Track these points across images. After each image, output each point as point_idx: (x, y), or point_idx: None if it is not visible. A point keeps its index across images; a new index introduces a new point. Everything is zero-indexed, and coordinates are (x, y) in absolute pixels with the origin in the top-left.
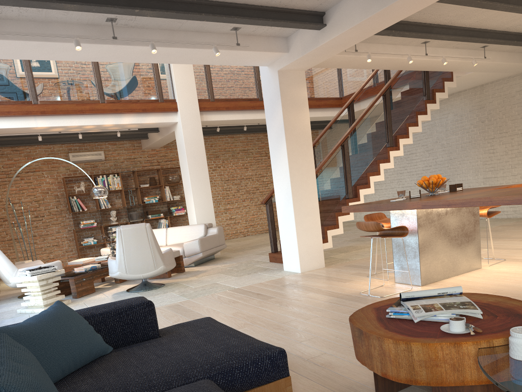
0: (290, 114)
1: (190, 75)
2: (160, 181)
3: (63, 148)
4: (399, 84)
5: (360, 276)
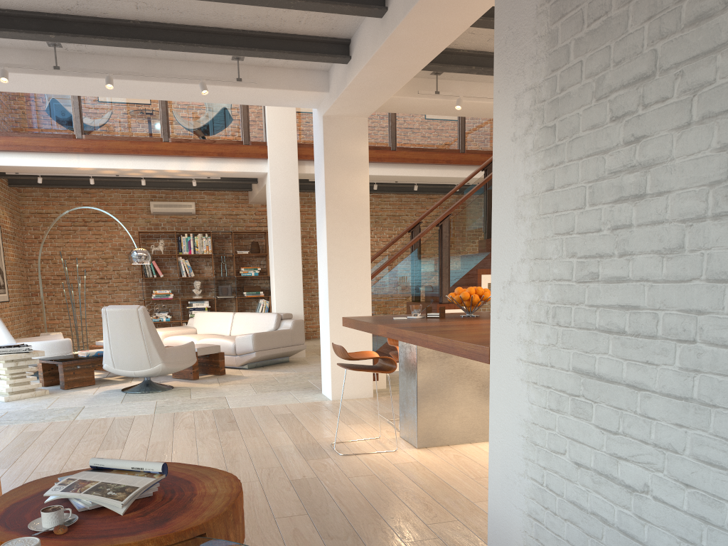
0: (337, 177)
1: (290, 110)
2: (266, 249)
3: (145, 194)
4: None
5: (383, 419)
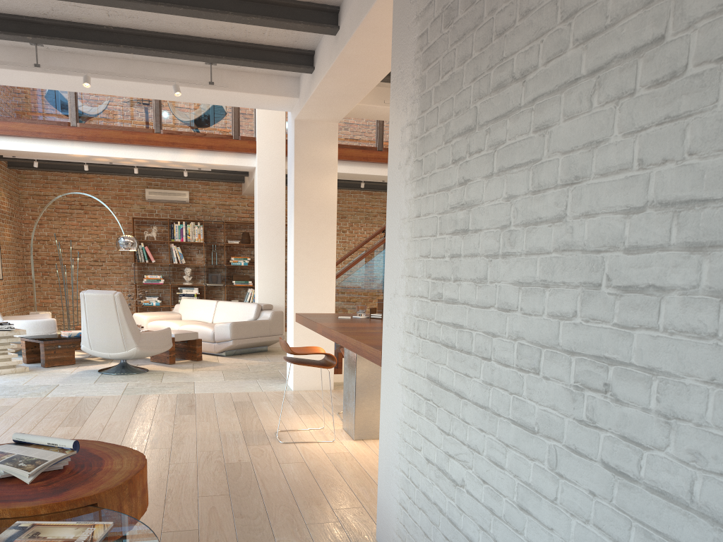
0: (306, 178)
1: None
2: None
3: (141, 181)
4: None
5: (334, 410)
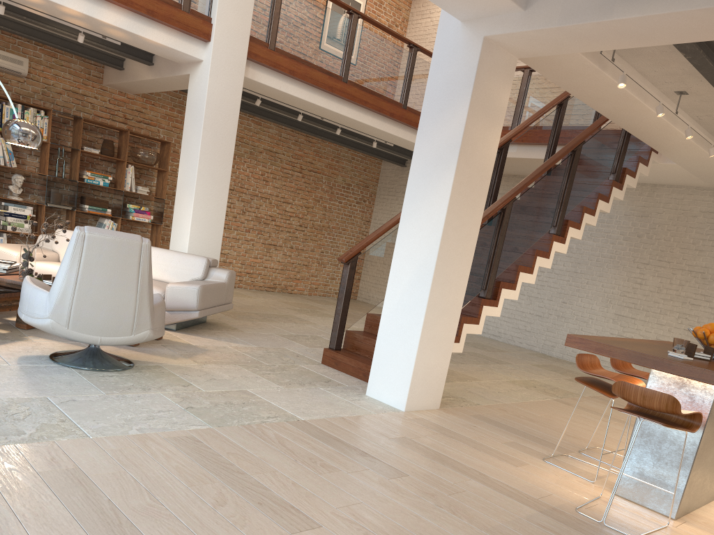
0: (476, 125)
1: None
2: (120, 153)
3: None
4: (594, 142)
5: (529, 455)
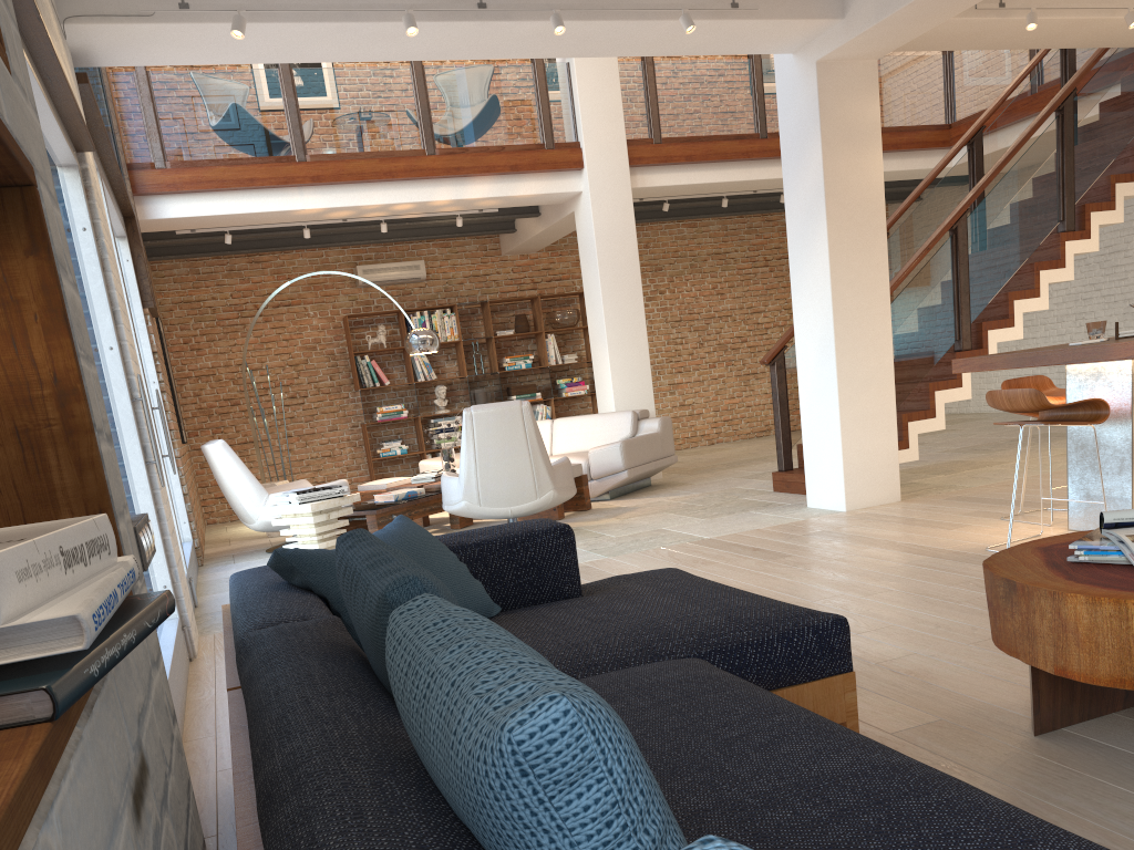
0: (839, 158)
1: (612, 87)
2: (536, 324)
3: (345, 255)
4: (1099, 82)
5: (985, 518)
